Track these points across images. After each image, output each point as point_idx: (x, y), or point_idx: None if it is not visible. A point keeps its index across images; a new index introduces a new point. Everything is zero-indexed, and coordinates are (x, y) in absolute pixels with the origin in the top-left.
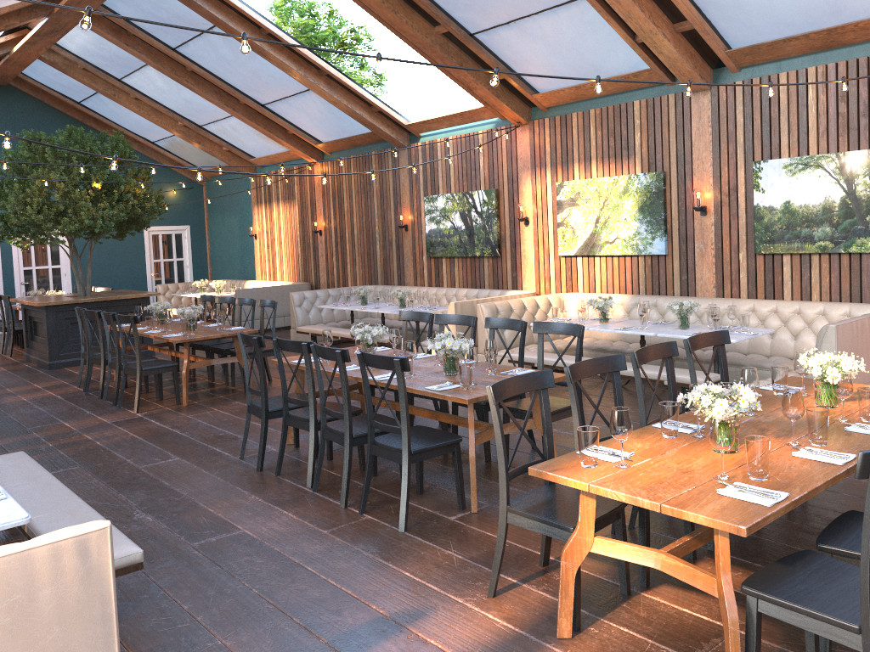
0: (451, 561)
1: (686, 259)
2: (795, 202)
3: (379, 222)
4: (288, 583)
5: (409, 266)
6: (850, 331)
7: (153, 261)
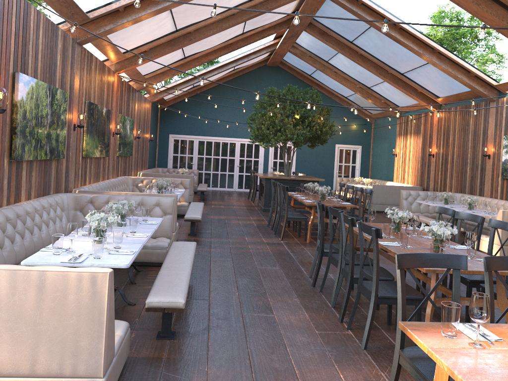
0: (377, 380)
1: None
2: None
3: (470, 151)
4: (268, 353)
5: (487, 183)
6: None
7: (338, 164)
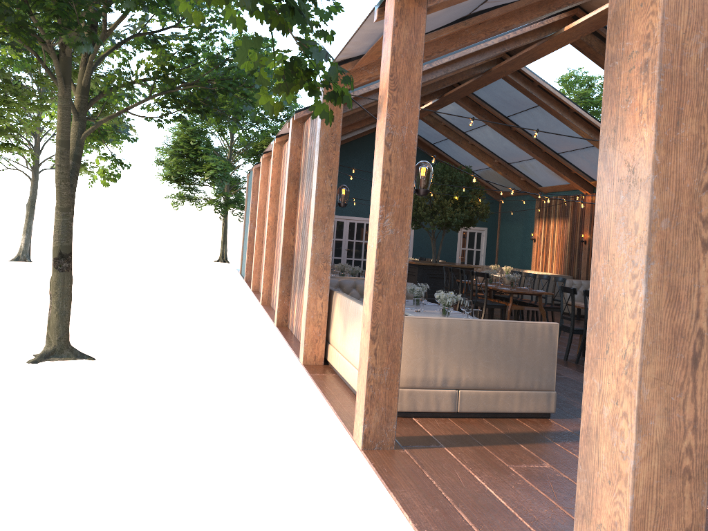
0: None
1: None
2: None
3: None
4: None
5: None
6: None
7: (461, 248)
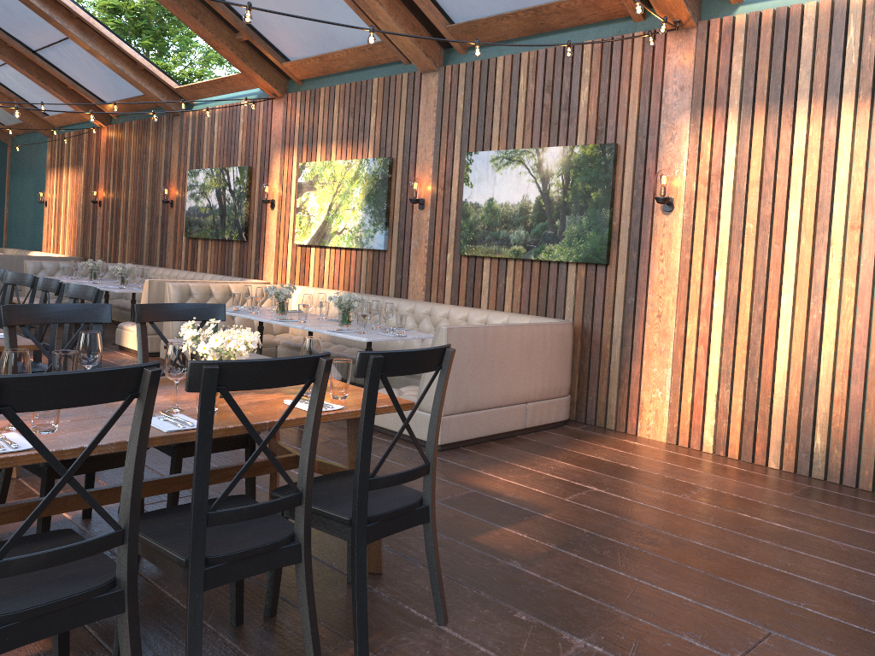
0: None
1: (402, 256)
2: (498, 200)
3: (149, 196)
4: None
5: (170, 246)
6: (473, 337)
7: None
